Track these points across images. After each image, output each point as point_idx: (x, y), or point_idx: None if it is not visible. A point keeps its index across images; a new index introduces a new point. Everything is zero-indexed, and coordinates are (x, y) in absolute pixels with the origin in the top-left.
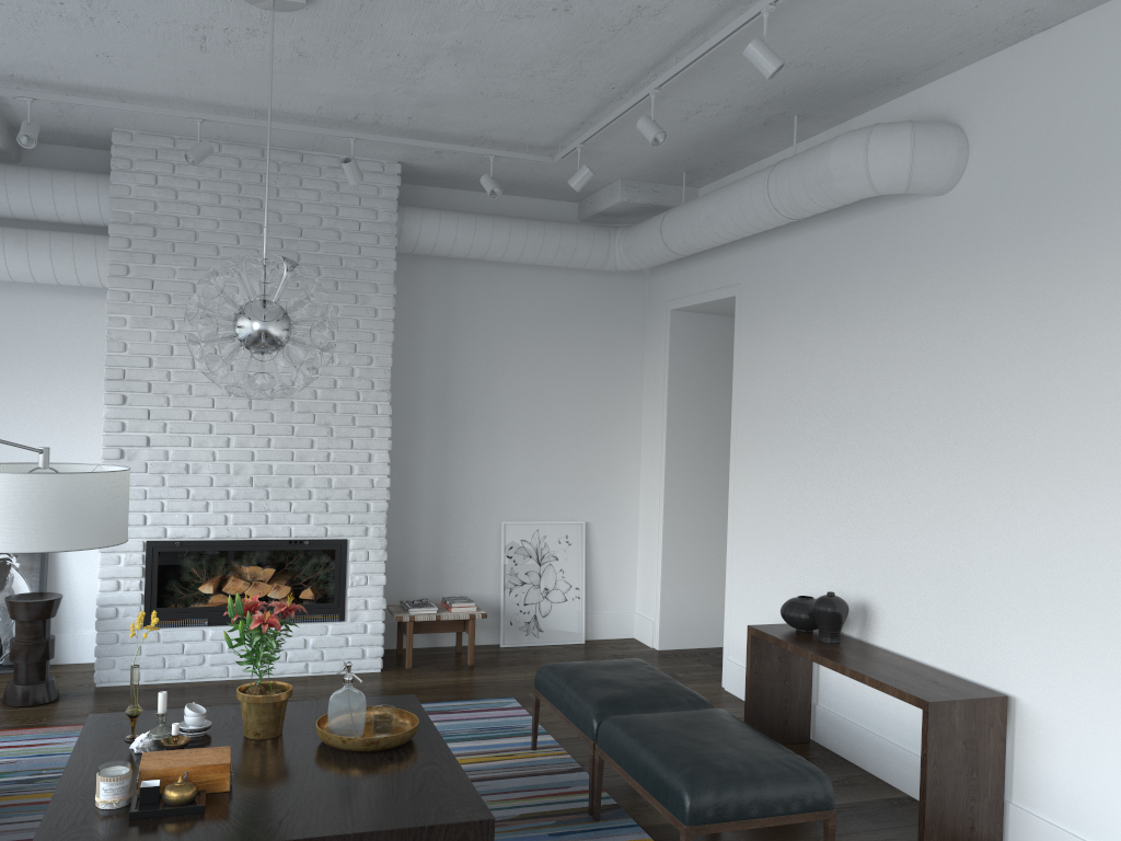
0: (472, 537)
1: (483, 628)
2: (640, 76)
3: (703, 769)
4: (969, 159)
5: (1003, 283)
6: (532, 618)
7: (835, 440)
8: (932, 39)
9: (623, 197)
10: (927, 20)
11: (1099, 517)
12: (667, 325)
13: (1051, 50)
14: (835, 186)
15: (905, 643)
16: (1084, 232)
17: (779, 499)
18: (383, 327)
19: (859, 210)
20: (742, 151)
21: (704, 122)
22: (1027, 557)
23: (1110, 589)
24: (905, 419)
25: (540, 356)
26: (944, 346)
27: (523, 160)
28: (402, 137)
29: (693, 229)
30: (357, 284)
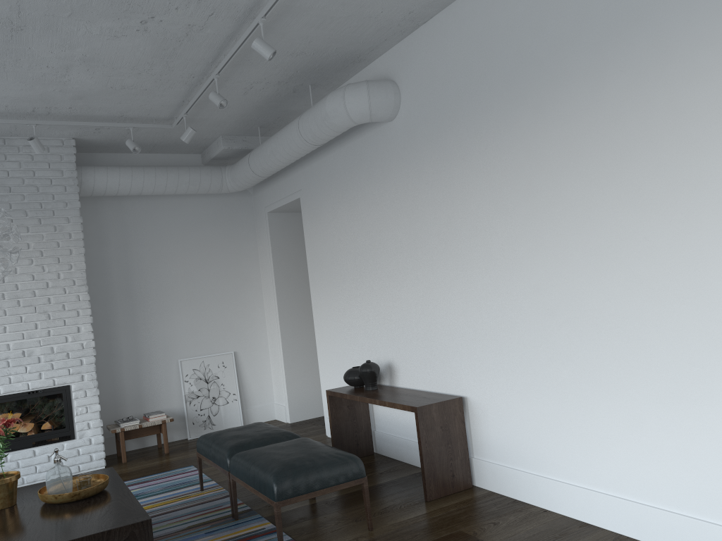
0: (160, 372)
1: (175, 429)
2: (207, 68)
3: (284, 467)
4: (401, 99)
5: (427, 165)
6: (207, 417)
7: (362, 272)
8: (366, 33)
9: (224, 146)
10: (359, 21)
11: (488, 285)
12: (267, 222)
13: (429, 34)
14: (332, 122)
15: (412, 381)
16: (458, 131)
17: (339, 314)
18: (77, 244)
19: (354, 136)
20: (288, 110)
21: (257, 93)
22: (460, 316)
23: (499, 324)
24: (393, 252)
25: (189, 251)
26: (405, 206)
27: (153, 128)
28: (69, 121)
29: (265, 159)
30: (54, 218)
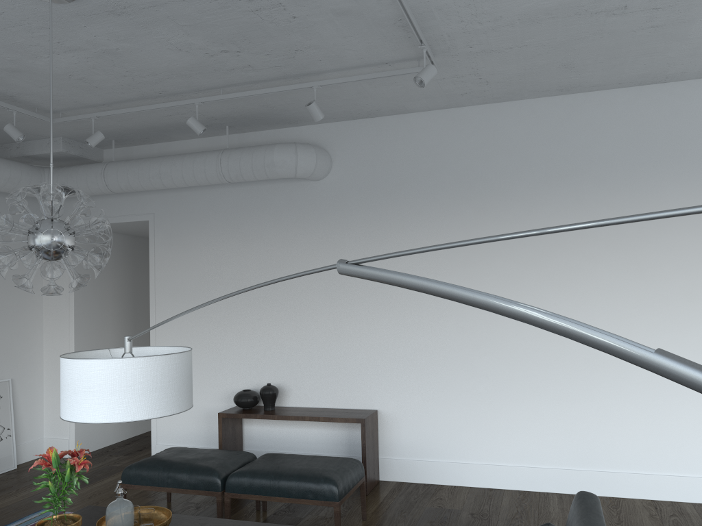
0: None
1: None
2: (188, 92)
3: (329, 473)
4: (332, 166)
5: (357, 225)
6: None
7: (248, 303)
8: (333, 111)
9: (64, 149)
10: (344, 104)
11: (414, 324)
12: None
13: (376, 127)
14: (275, 170)
15: (308, 400)
16: (398, 206)
17: (202, 340)
18: None
19: (258, 181)
20: (168, 136)
21: (176, 119)
22: (379, 346)
23: (422, 353)
24: (300, 289)
25: None
26: (323, 253)
27: (33, 117)
28: None
29: (141, 179)
30: None
